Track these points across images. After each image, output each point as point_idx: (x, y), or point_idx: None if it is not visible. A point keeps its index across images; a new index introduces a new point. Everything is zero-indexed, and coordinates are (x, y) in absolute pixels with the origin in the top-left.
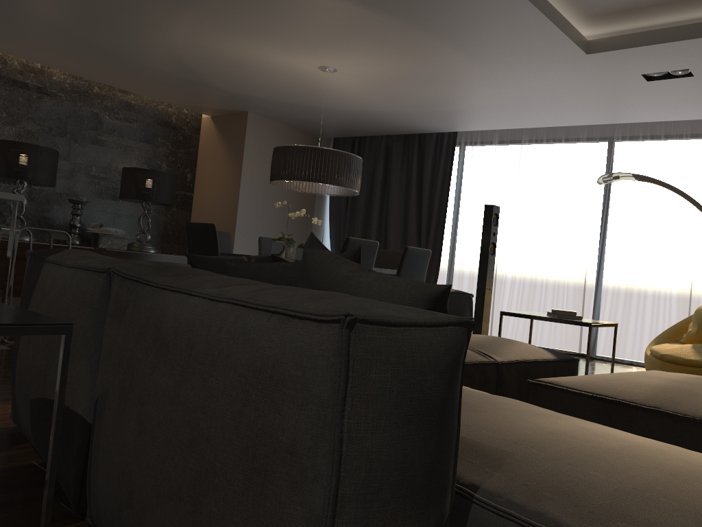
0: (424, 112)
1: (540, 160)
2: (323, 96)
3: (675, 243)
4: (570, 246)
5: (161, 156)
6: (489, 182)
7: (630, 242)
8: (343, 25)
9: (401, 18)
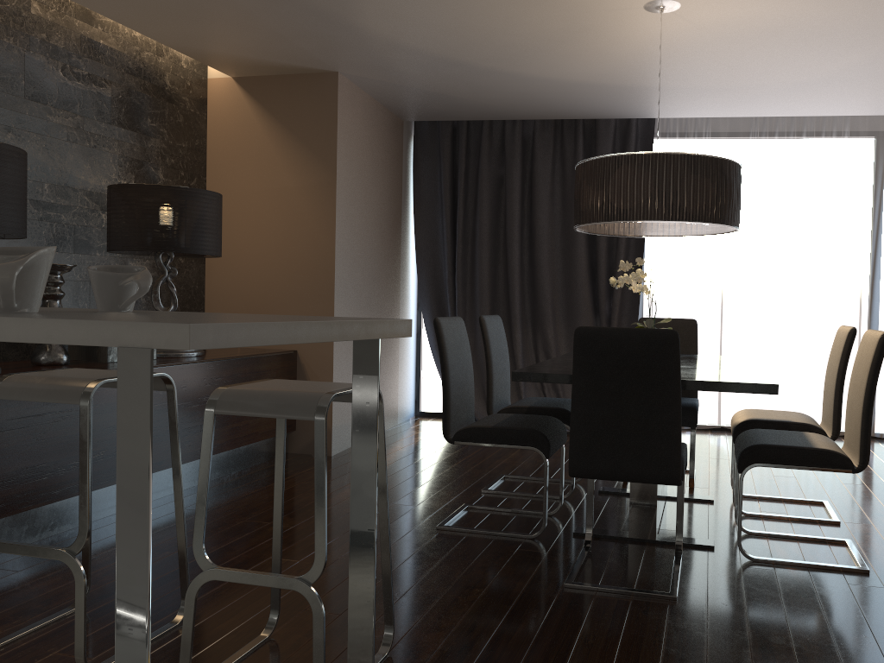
0: (680, 87)
1: (783, 163)
2: (552, 53)
3: None
4: (837, 286)
5: (154, 157)
6: None
7: None
8: None
9: None
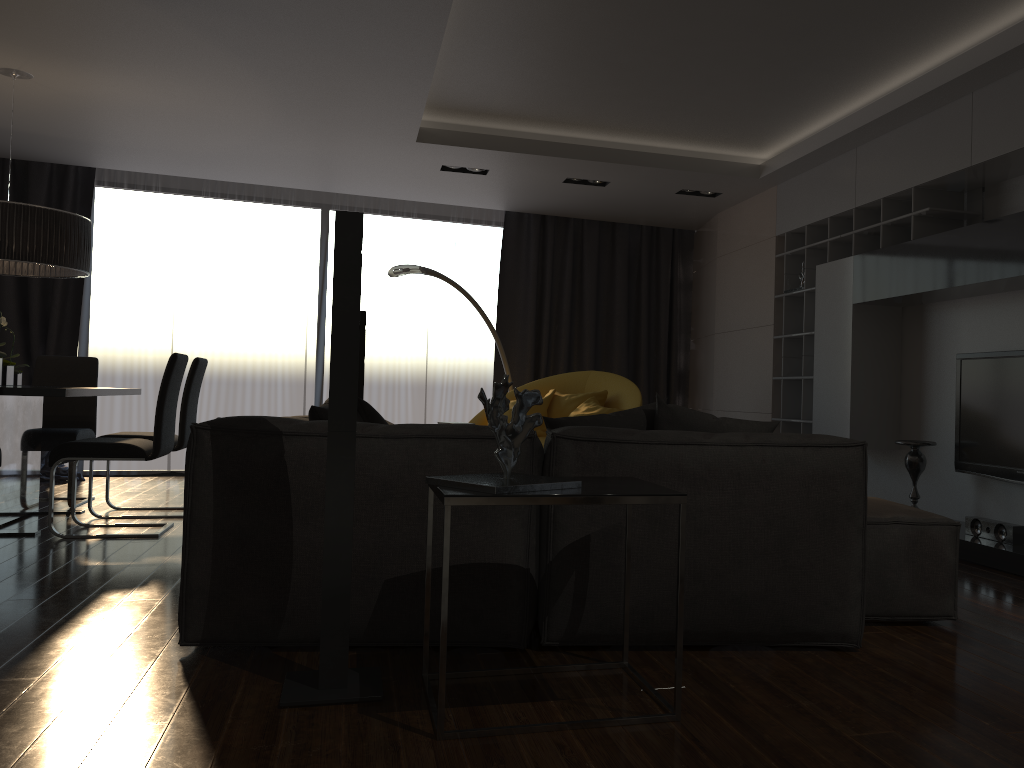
0: (94, 142)
1: (233, 223)
2: None
3: (409, 334)
4: (284, 338)
5: None
6: (151, 246)
7: None
8: (155, 51)
9: (257, 69)
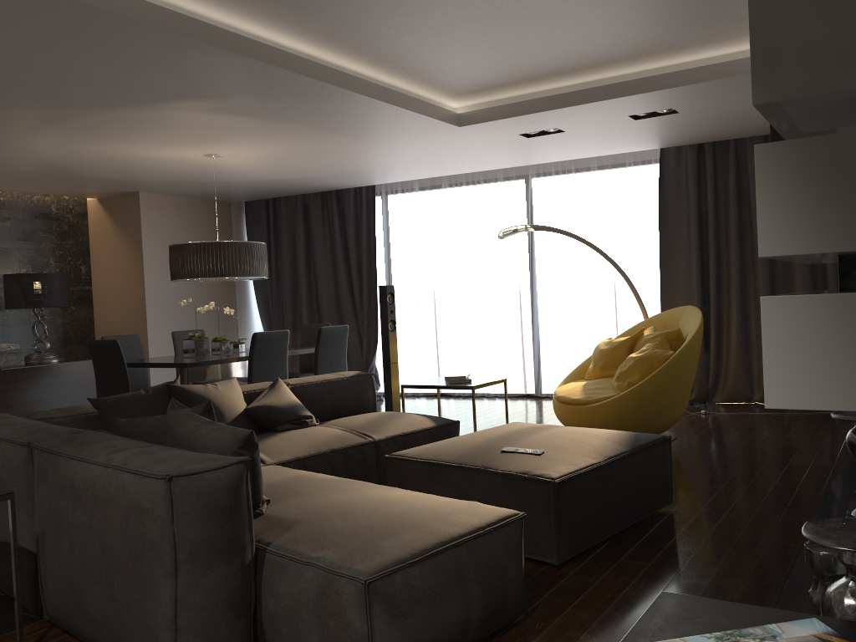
0: (330, 175)
1: (462, 204)
2: (218, 173)
3: (597, 275)
4: (503, 289)
5: (46, 252)
6: (416, 232)
7: (557, 278)
8: (216, 127)
9: (271, 119)
